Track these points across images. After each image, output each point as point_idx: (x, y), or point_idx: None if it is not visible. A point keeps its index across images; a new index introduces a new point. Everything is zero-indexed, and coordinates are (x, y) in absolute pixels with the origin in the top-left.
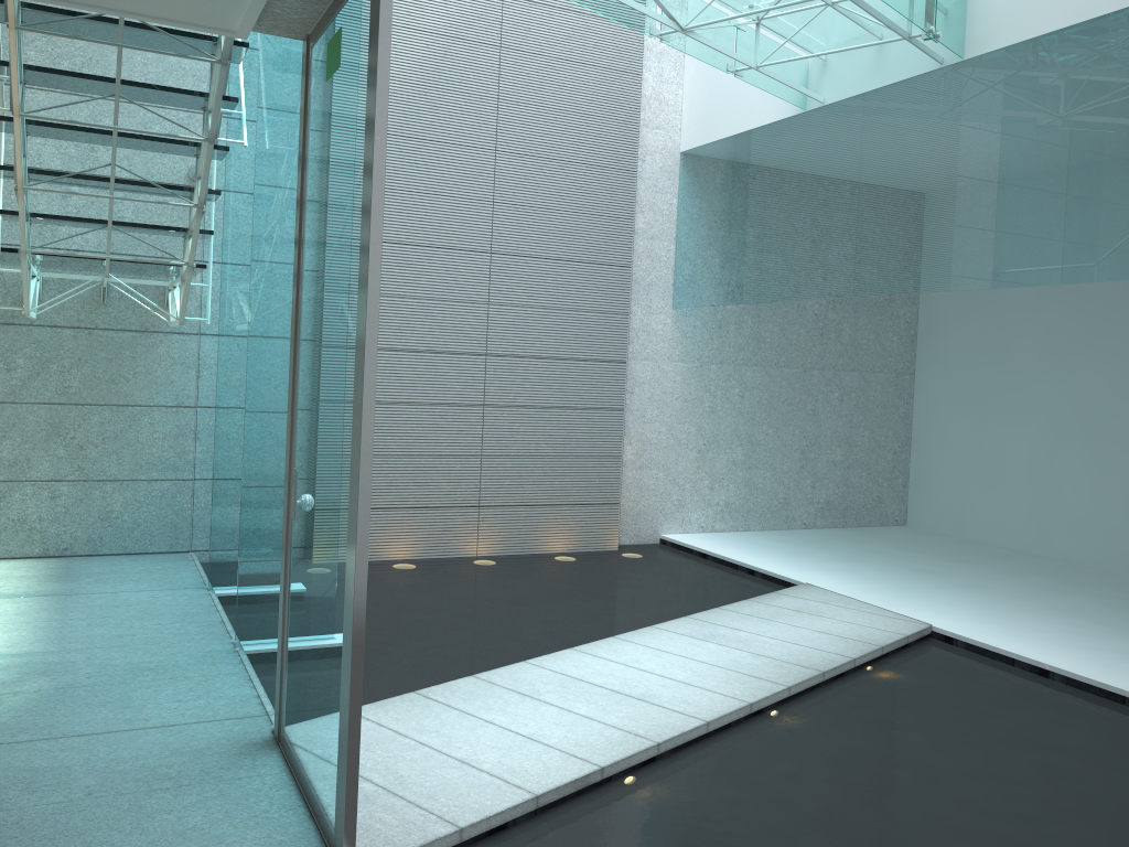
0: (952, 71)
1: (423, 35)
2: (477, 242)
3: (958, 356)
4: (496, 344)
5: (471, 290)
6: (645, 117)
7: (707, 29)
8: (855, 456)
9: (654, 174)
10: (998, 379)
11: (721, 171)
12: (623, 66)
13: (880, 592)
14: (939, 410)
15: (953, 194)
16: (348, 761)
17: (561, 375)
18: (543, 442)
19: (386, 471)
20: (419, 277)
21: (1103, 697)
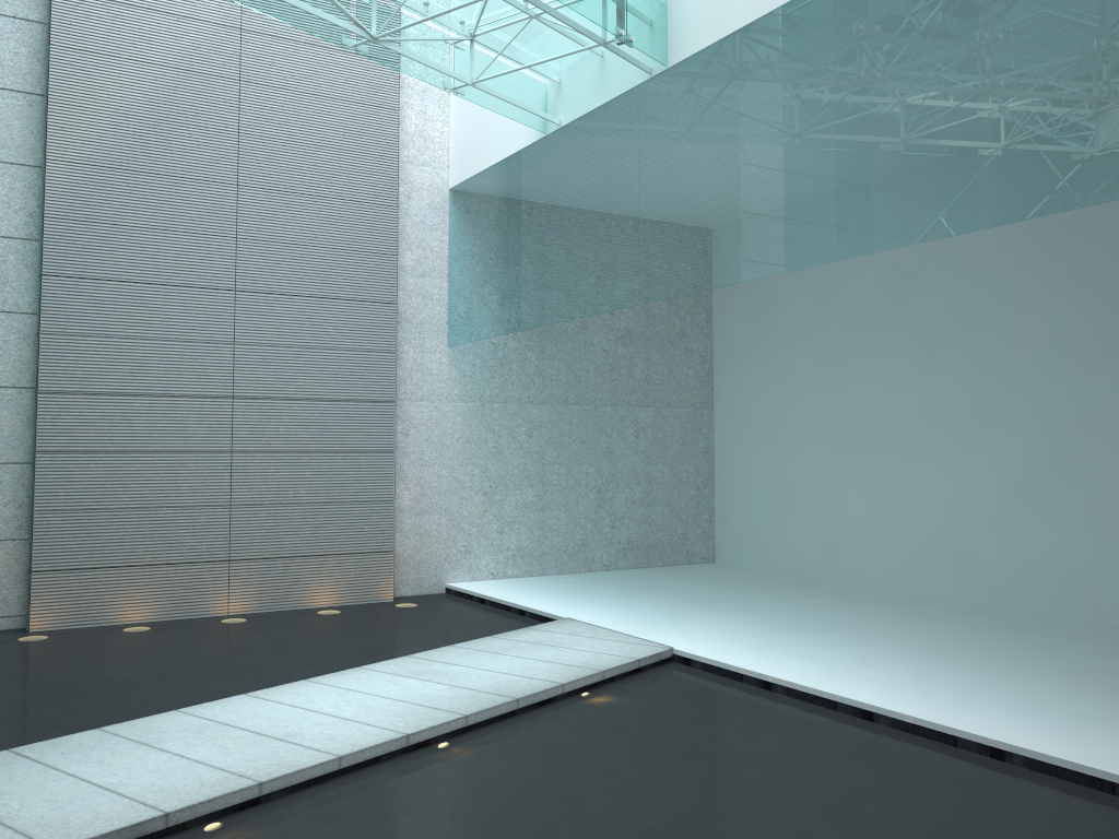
0: (659, 80)
1: (151, 68)
2: (219, 279)
3: (750, 387)
4: (245, 386)
5: (214, 330)
6: (409, 154)
7: (416, 44)
8: (655, 493)
9: (422, 211)
10: (785, 406)
11: (482, 203)
12: (378, 101)
13: (641, 622)
14: (737, 442)
15: (667, 201)
16: None
17: (321, 417)
18: (302, 489)
19: (117, 526)
20: (152, 317)
21: (818, 705)
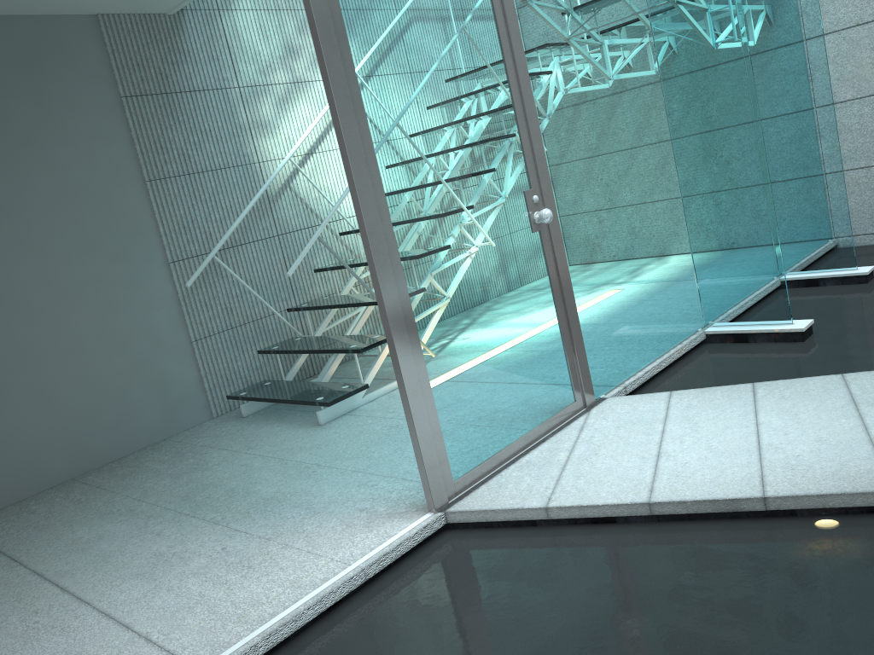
0: None
1: None
2: None
3: None
4: None
5: None
6: None
7: None
8: None
9: None
10: None
11: None
12: None
13: None
14: None
15: None
16: (409, 428)
17: None
18: None
19: None
20: None
21: None
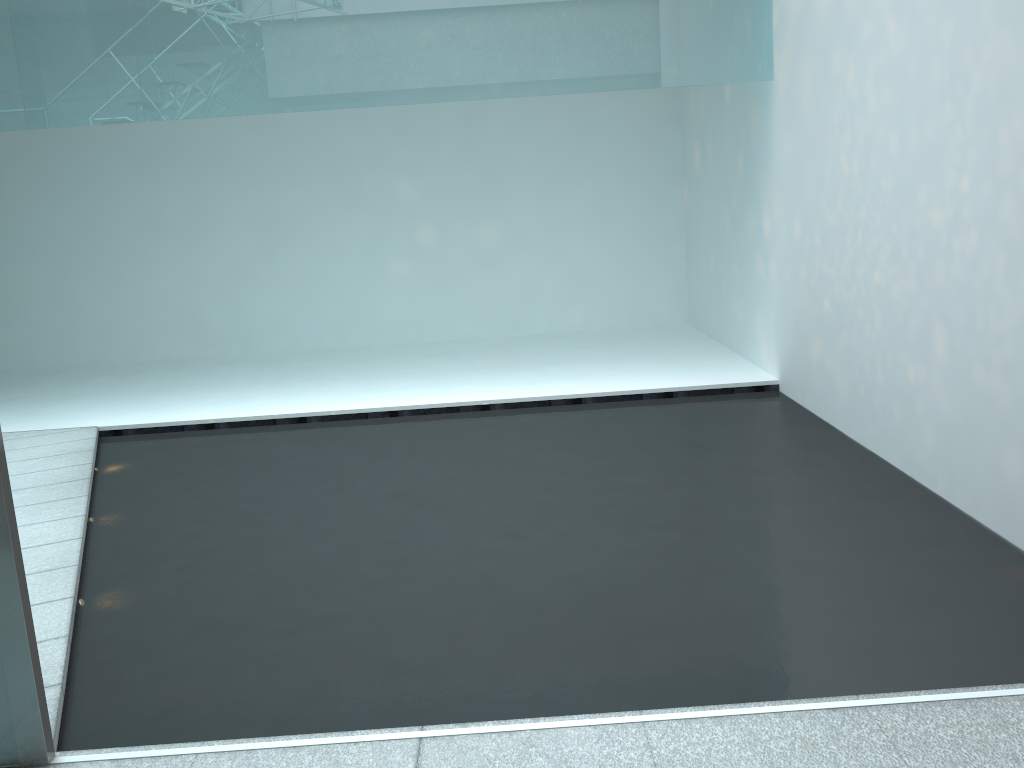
0: None
1: None
2: None
3: None
4: None
5: None
6: None
7: None
8: None
9: None
10: None
11: None
12: None
13: (12, 422)
14: None
15: (35, 35)
16: (30, 643)
17: None
18: None
19: None
20: None
21: (260, 426)
